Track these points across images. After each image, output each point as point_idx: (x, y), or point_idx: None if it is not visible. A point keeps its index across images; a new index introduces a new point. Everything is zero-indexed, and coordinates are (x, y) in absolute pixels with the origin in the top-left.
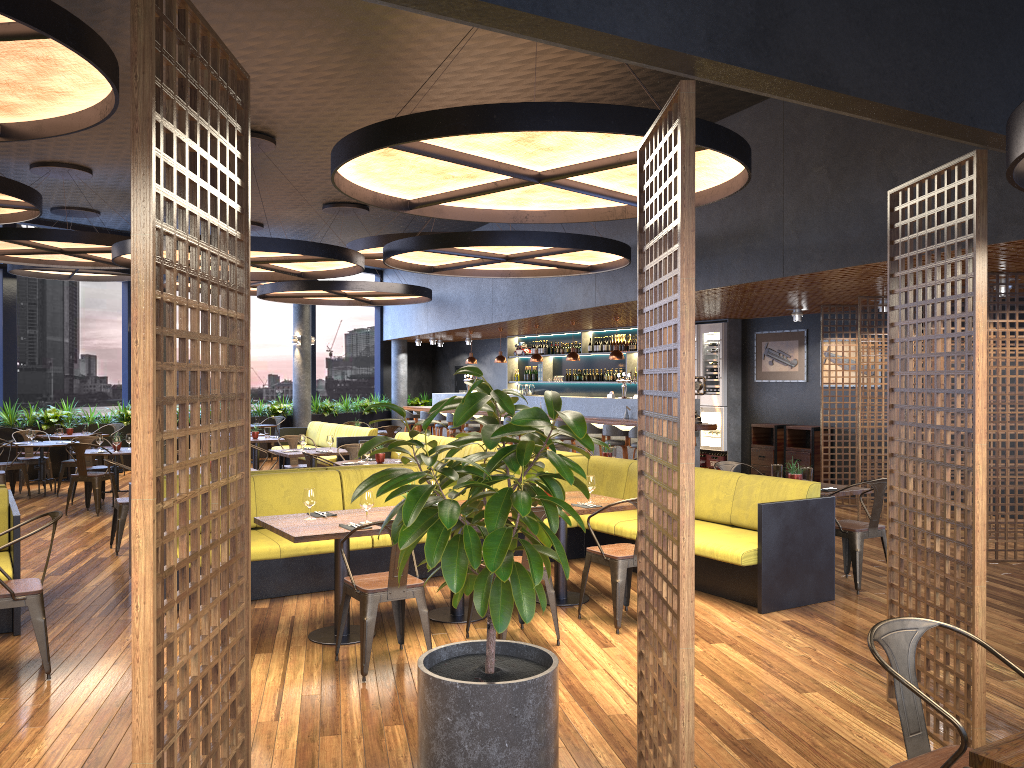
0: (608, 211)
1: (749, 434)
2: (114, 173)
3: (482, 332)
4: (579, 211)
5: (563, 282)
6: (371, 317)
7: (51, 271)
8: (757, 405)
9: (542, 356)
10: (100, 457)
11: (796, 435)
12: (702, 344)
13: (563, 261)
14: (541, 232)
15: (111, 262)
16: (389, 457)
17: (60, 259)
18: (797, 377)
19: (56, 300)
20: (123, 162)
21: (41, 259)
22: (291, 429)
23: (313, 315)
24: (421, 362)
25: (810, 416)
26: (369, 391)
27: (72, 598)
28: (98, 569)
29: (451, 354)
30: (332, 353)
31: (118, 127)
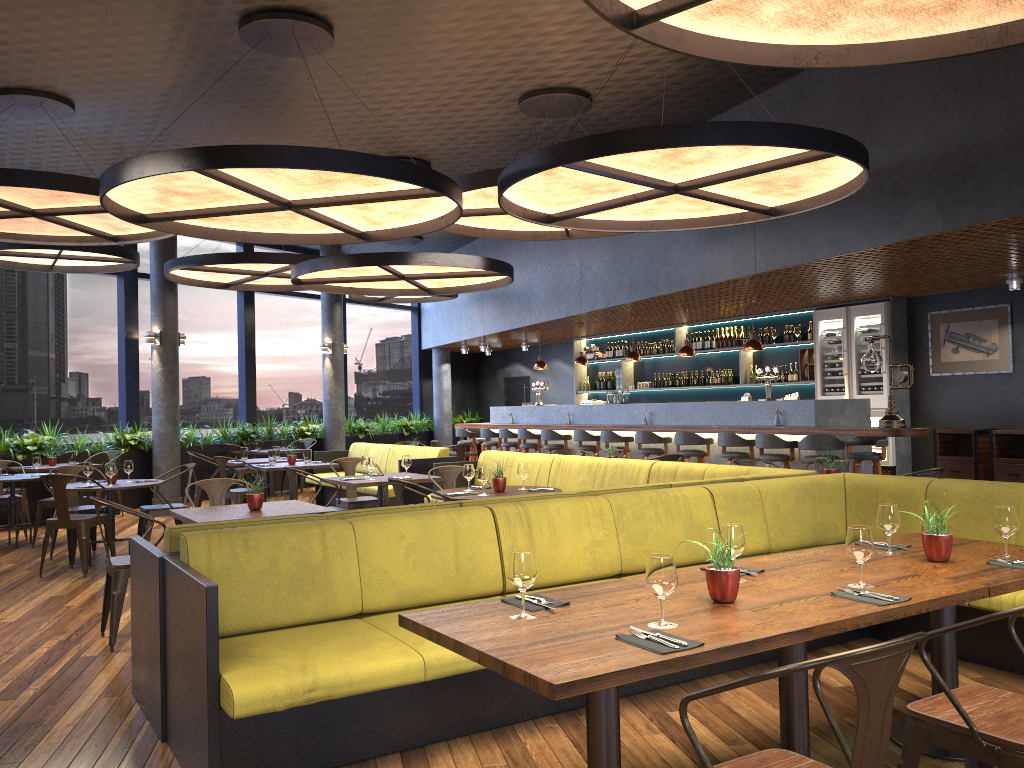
0: (970, 37)
1: (933, 443)
2: (104, 109)
3: (550, 332)
4: (911, 42)
5: (697, 248)
6: (405, 324)
7: (26, 257)
8: (935, 406)
9: (621, 359)
10: (92, 493)
11: (1004, 442)
12: (854, 331)
13: (742, 198)
14: (771, 123)
15: (102, 234)
16: (472, 484)
17: (34, 232)
18: (998, 367)
19: (39, 308)
20: (116, 86)
21: (9, 233)
22: (329, 453)
23: (343, 319)
24: (463, 375)
25: (1020, 417)
26: (405, 409)
27: (26, 762)
28: (79, 683)
29: (499, 364)
30: (361, 366)
31: (107, 9)
